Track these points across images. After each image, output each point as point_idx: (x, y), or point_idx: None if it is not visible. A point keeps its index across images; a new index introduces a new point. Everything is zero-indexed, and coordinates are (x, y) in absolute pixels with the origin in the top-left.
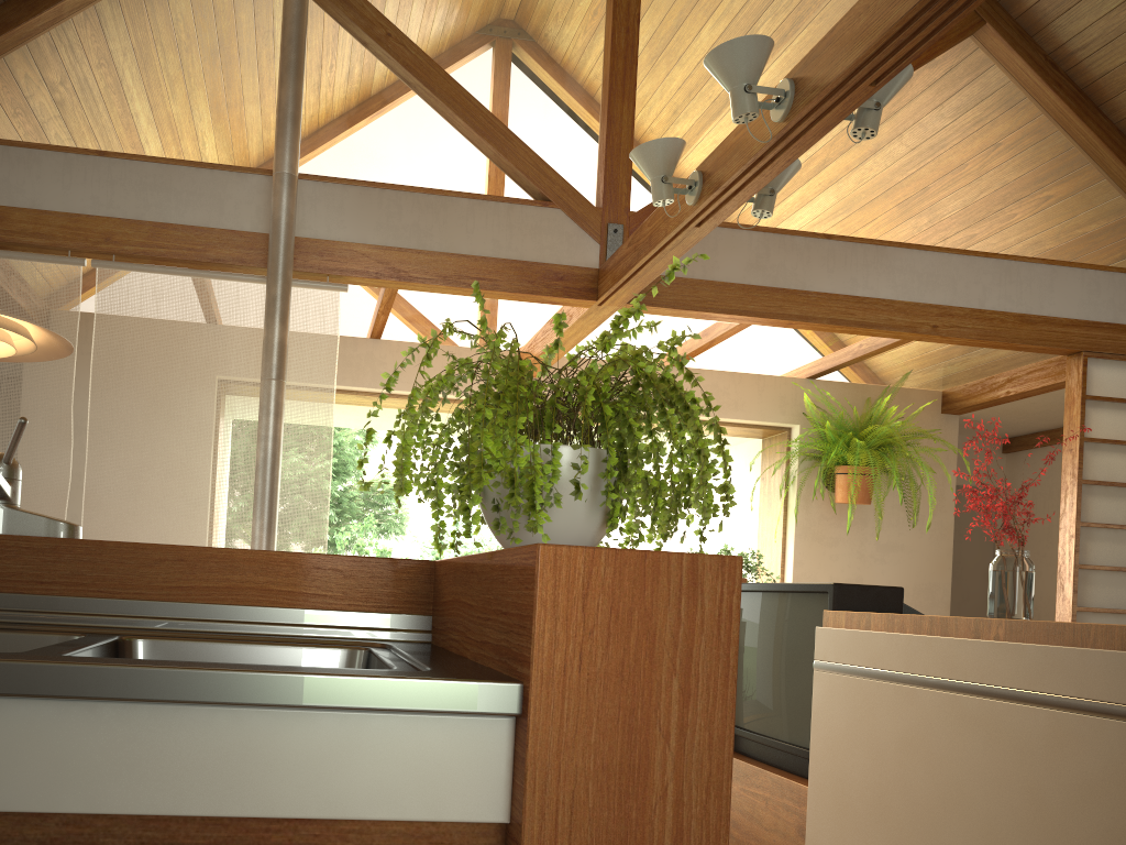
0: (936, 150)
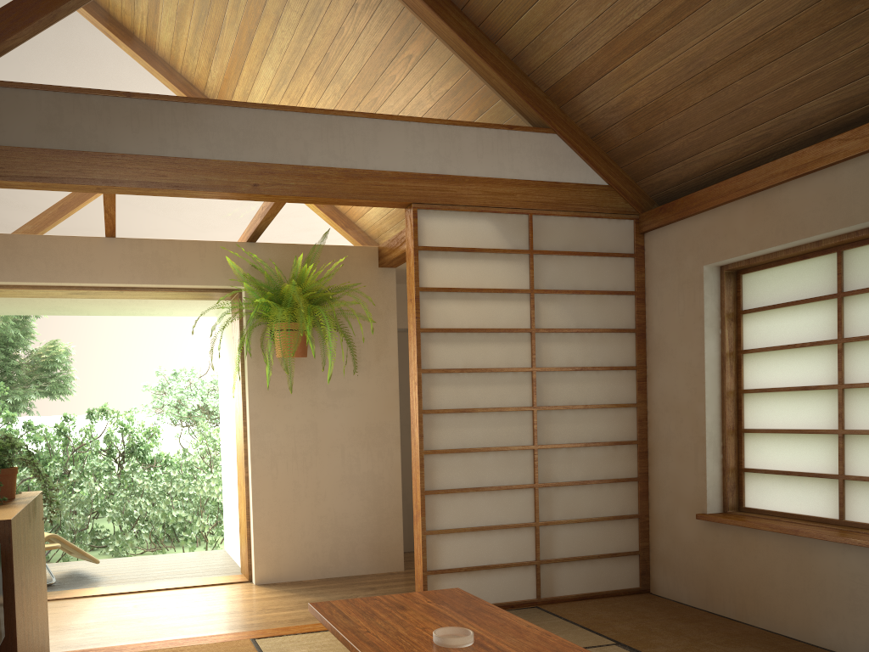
0: (251, 3)
